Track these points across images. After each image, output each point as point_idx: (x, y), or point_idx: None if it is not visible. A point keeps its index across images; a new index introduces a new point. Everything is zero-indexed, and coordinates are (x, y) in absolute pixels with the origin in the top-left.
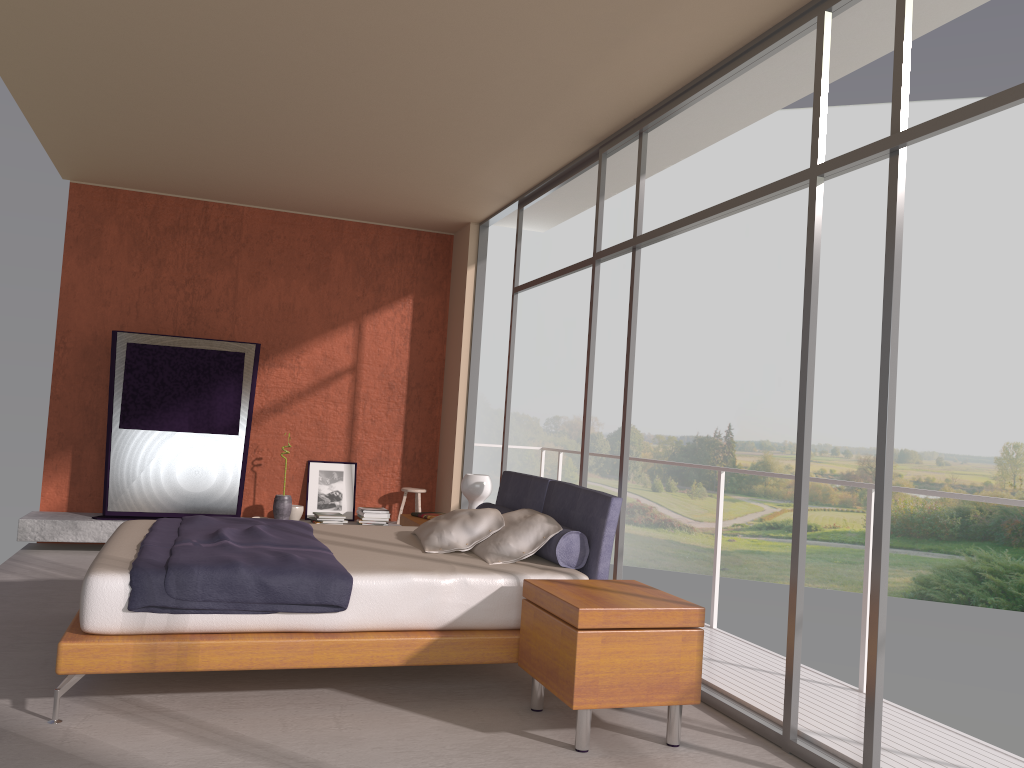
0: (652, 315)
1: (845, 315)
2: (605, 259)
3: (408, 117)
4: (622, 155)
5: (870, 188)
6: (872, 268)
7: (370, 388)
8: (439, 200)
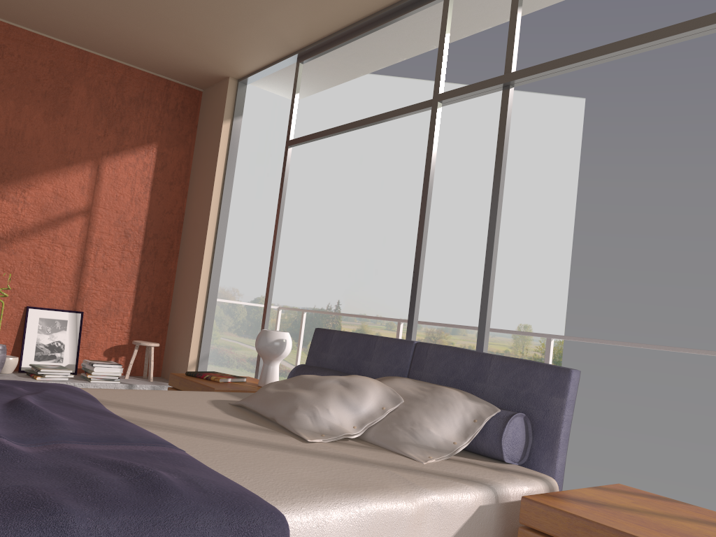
0: (287, 214)
1: None
2: (450, 101)
3: None
4: (454, 3)
5: (446, 141)
6: (444, 197)
7: (104, 234)
8: (213, 39)
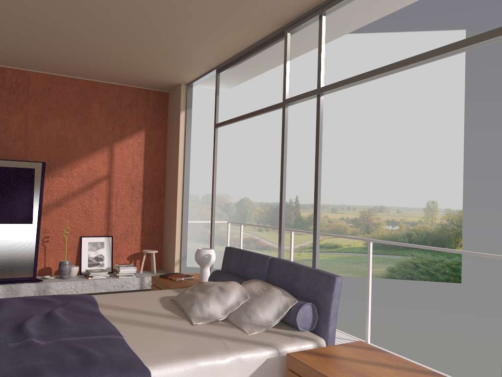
0: (256, 140)
1: (352, 139)
2: (292, 103)
3: None
4: (296, 35)
5: None
6: (364, 116)
7: (119, 188)
8: (164, 68)
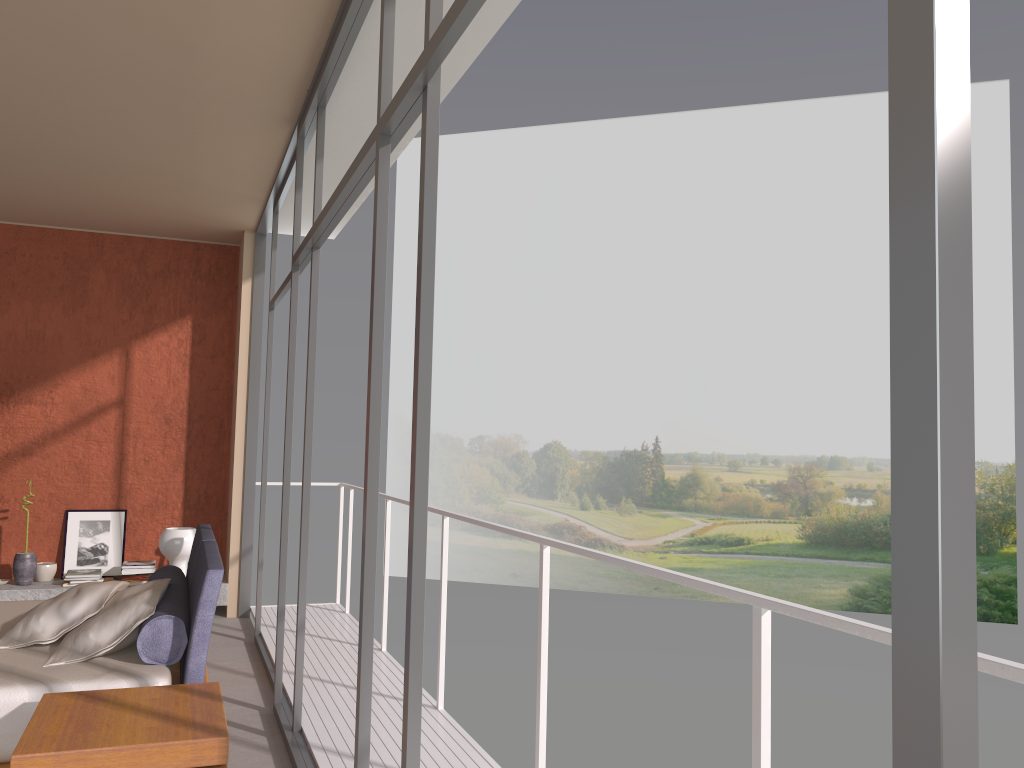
0: (574, 327)
1: (769, 319)
2: (302, 264)
3: (45, 99)
4: (336, 140)
5: (789, 187)
6: (794, 270)
7: (142, 423)
8: (185, 205)
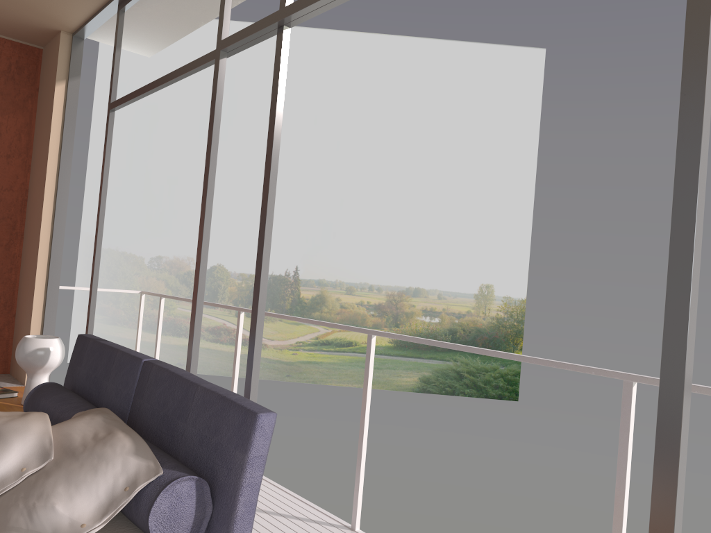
0: (240, 179)
1: (382, 189)
2: (234, 50)
3: None
4: None
5: (403, 98)
6: (402, 156)
7: None
8: None
